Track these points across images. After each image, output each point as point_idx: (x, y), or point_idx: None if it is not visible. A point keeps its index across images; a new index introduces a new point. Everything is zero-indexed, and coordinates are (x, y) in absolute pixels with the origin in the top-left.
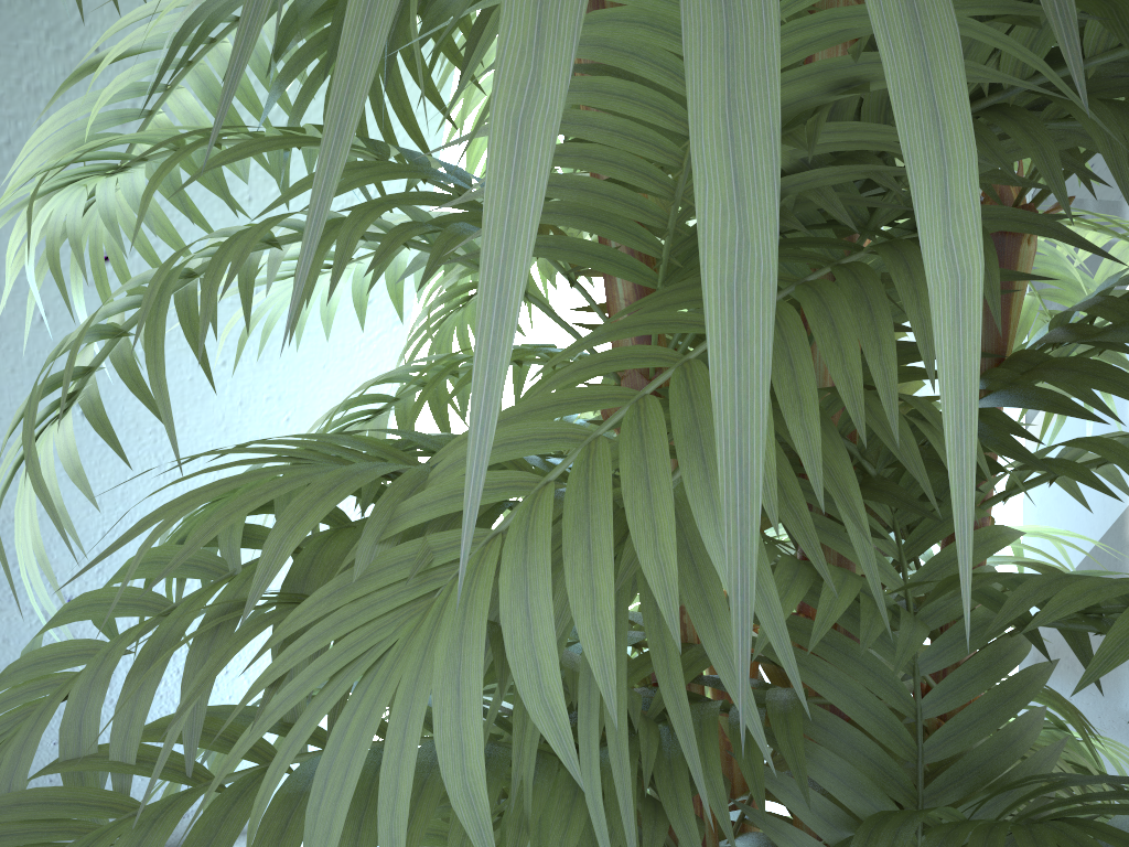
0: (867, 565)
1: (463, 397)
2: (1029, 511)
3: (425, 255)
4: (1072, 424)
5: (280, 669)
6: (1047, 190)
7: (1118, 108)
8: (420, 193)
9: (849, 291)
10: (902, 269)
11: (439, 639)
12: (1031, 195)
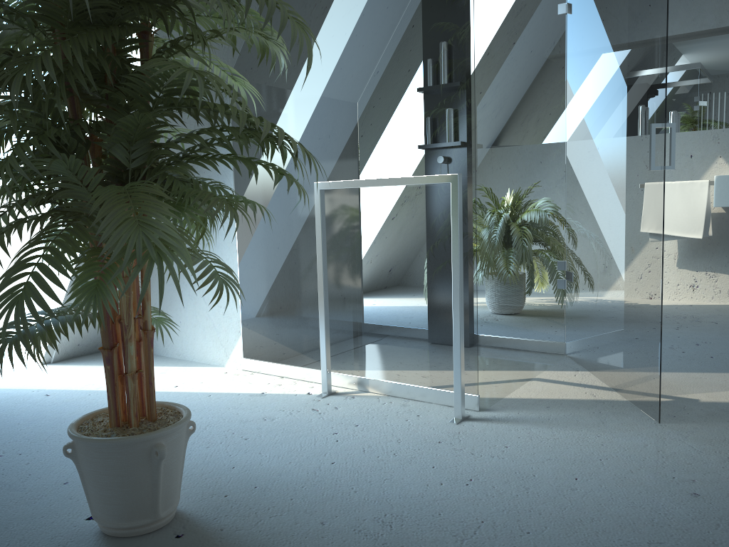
0: (109, 77)
1: None
2: None
3: (2, 27)
4: None
5: (0, 74)
6: (153, 25)
7: (149, 3)
8: (7, 6)
9: (104, 30)
10: (114, 27)
11: (33, 64)
12: None
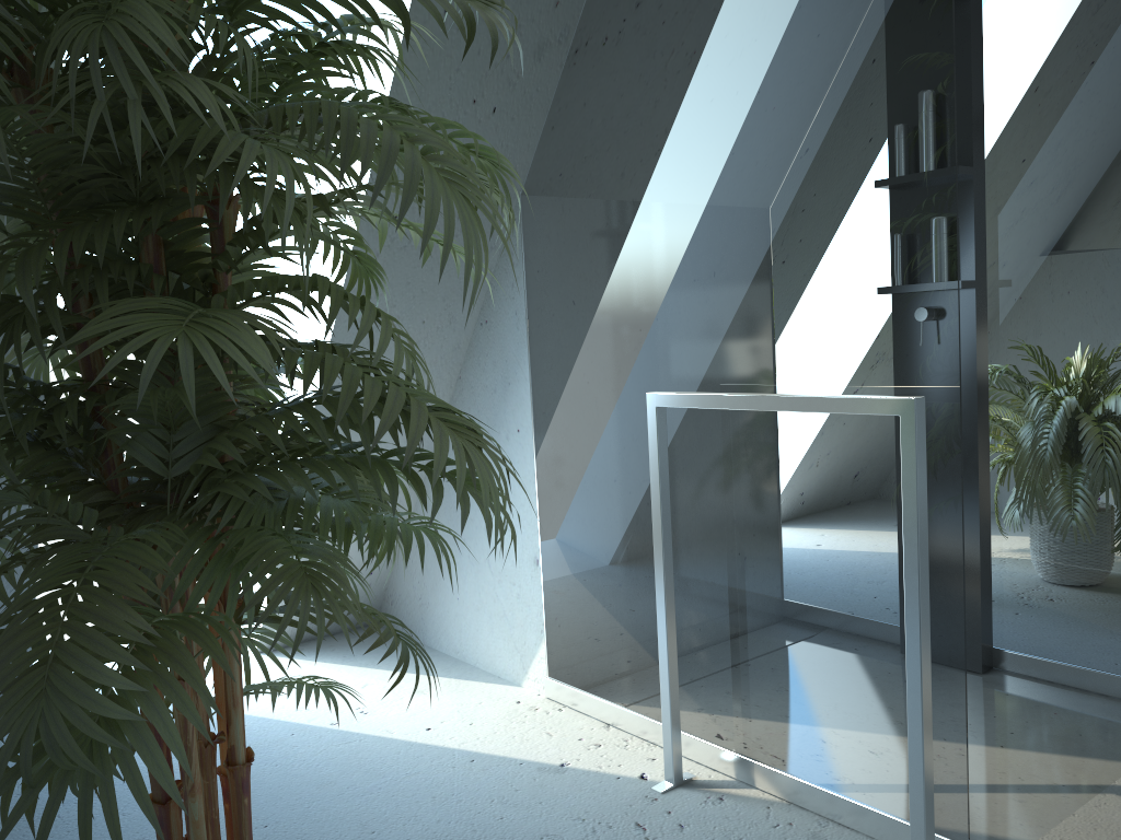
0: None
1: (12, 295)
2: (535, 411)
3: None
4: (551, 348)
5: None
6: None
7: (186, 159)
8: None
9: (100, 222)
10: (120, 214)
11: None
12: (520, 195)
